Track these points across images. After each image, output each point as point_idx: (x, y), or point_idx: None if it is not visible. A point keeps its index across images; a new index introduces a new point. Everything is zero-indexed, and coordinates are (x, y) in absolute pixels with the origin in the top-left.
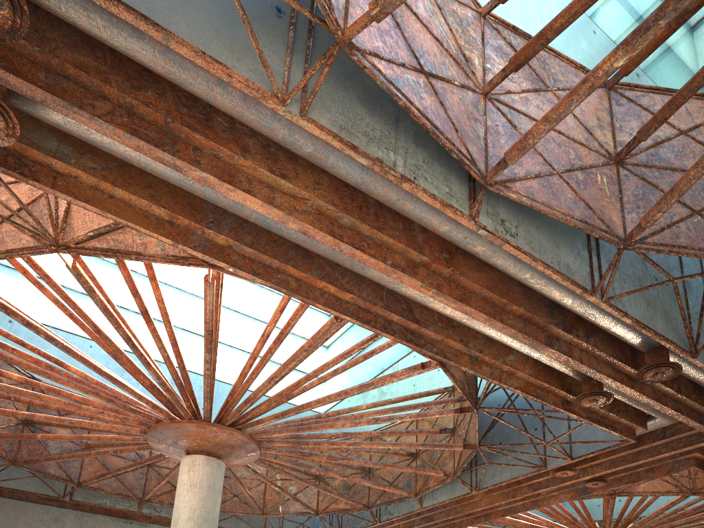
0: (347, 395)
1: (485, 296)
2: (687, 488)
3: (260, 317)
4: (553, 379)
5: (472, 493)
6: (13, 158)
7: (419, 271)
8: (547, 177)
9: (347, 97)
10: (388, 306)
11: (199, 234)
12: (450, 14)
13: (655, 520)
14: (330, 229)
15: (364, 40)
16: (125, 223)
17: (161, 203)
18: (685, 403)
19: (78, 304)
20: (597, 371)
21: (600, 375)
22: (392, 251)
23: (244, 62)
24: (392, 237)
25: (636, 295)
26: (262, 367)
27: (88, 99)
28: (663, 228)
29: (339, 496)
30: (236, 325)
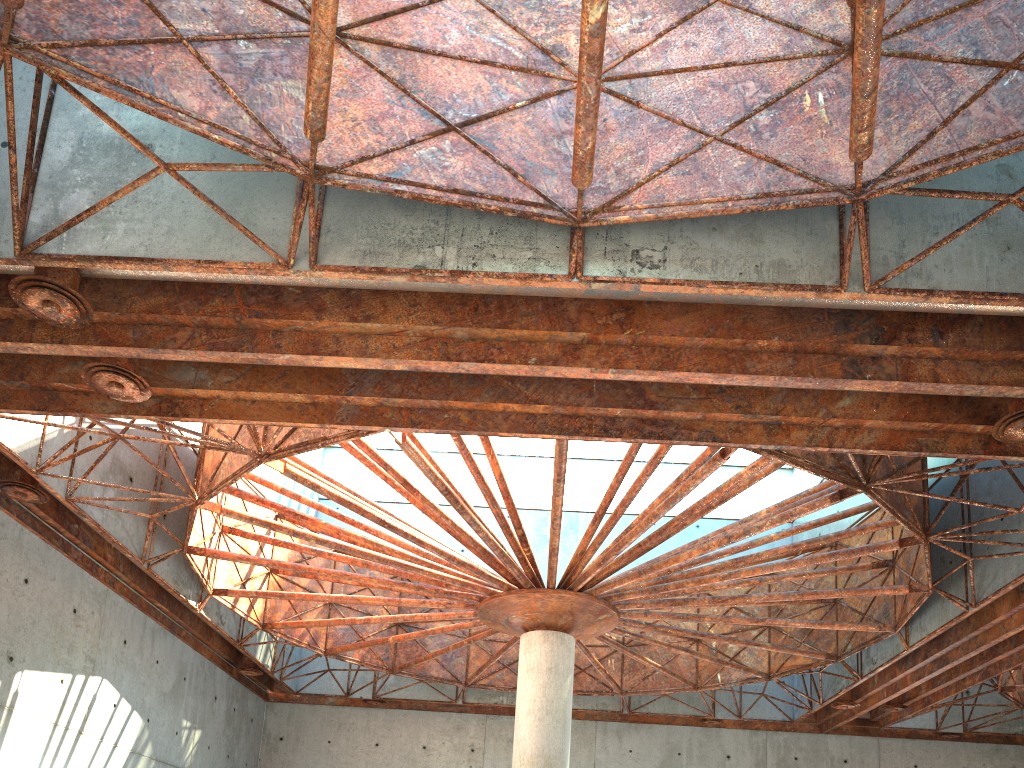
0: (657, 518)
1: (705, 345)
2: None
3: None
4: (950, 409)
5: (969, 611)
6: (166, 403)
7: (583, 354)
8: (694, 154)
9: (375, 209)
10: (601, 401)
11: (346, 404)
12: (517, 3)
13: None
14: (442, 352)
15: (344, 151)
16: (270, 424)
17: (296, 388)
18: None
19: (349, 494)
20: (978, 385)
21: (993, 388)
22: (537, 343)
23: (244, 244)
24: (526, 327)
25: (972, 245)
26: None
27: (170, 334)
28: (933, 131)
29: (777, 648)
30: None
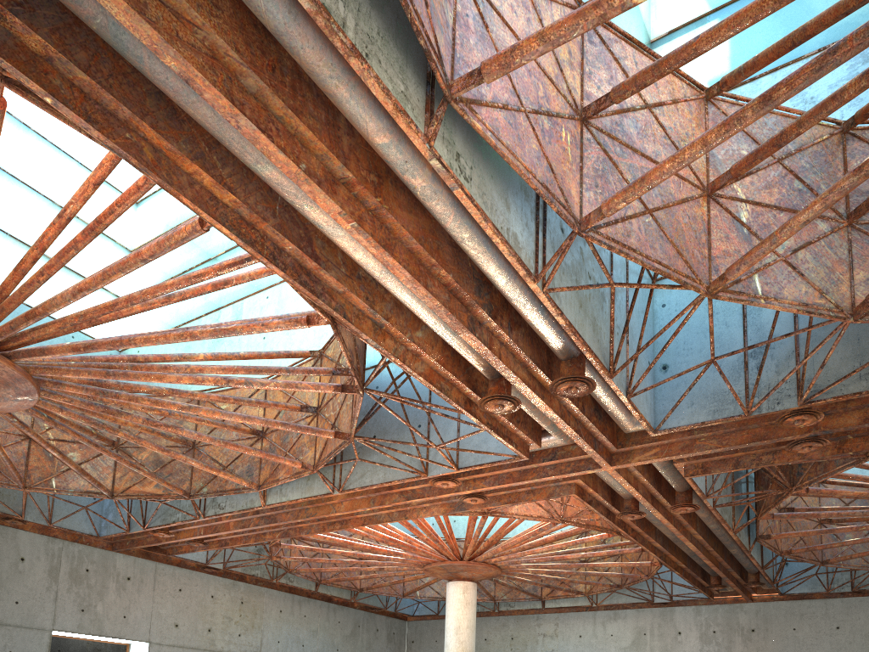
0: (194, 339)
1: (412, 249)
2: (559, 515)
3: (23, 176)
4: (460, 371)
5: (334, 494)
6: None
7: (338, 191)
8: (514, 112)
9: None
10: (282, 228)
11: None
12: None
13: (516, 545)
14: (227, 88)
15: None
16: None
17: None
18: (585, 424)
19: None
20: (513, 373)
21: (515, 378)
22: (307, 151)
23: None
24: (312, 130)
25: (572, 293)
26: (58, 268)
27: None
28: (617, 221)
29: (152, 476)
30: None
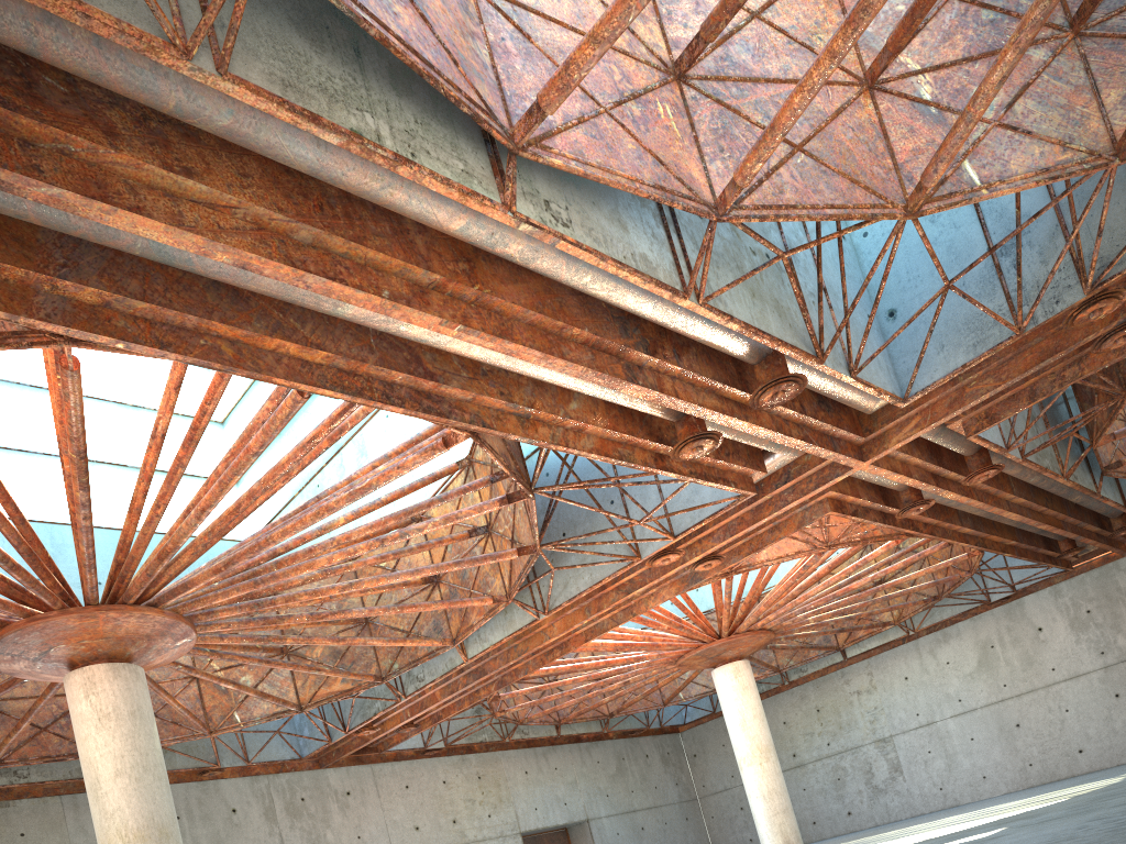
0: (332, 512)
1: (532, 321)
2: (822, 542)
3: (85, 390)
4: (637, 426)
5: (541, 619)
6: None
7: (431, 300)
8: (594, 119)
9: (274, 23)
10: (385, 361)
11: (46, 292)
12: None
13: (782, 595)
14: (284, 253)
15: None
16: None
17: None
18: (812, 426)
19: None
20: (699, 406)
21: (704, 411)
22: (384, 274)
23: None
24: (382, 250)
25: (737, 285)
26: (172, 493)
27: None
28: (762, 180)
29: (335, 672)
30: (45, 414)
